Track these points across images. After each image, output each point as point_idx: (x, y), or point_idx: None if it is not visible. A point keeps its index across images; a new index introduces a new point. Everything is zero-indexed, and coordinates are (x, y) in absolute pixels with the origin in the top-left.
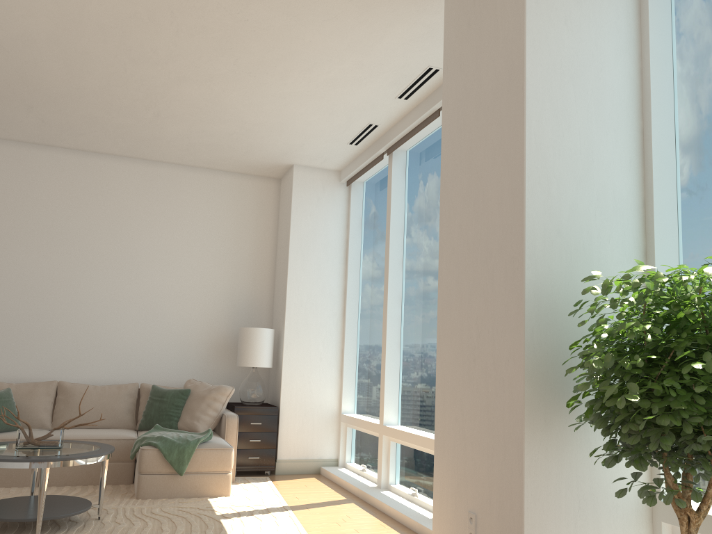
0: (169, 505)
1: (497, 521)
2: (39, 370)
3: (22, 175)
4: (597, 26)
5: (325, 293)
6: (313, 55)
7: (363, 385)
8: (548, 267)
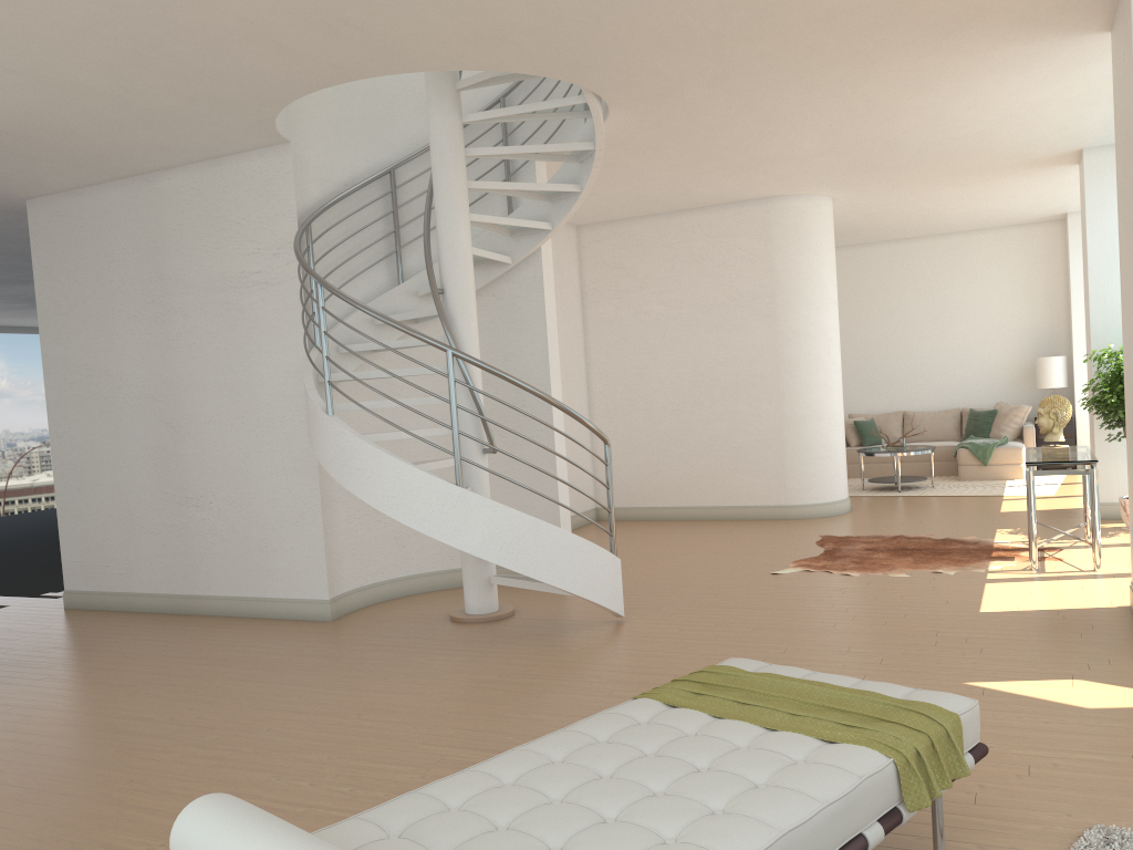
0: (977, 482)
1: None
2: (889, 404)
3: (856, 269)
4: None
5: None
6: (1023, 189)
7: None
8: (1105, 340)
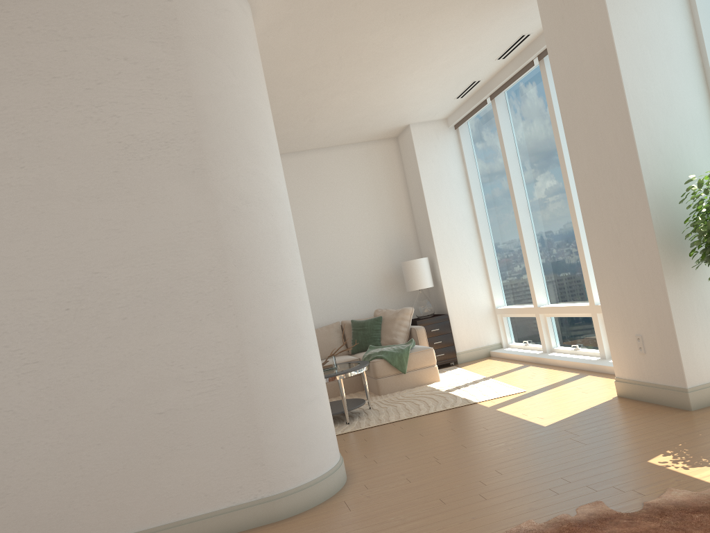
0: (405, 393)
1: (657, 334)
2: None
3: None
4: (657, 3)
5: (460, 219)
6: (436, 53)
7: (508, 282)
8: (657, 175)
